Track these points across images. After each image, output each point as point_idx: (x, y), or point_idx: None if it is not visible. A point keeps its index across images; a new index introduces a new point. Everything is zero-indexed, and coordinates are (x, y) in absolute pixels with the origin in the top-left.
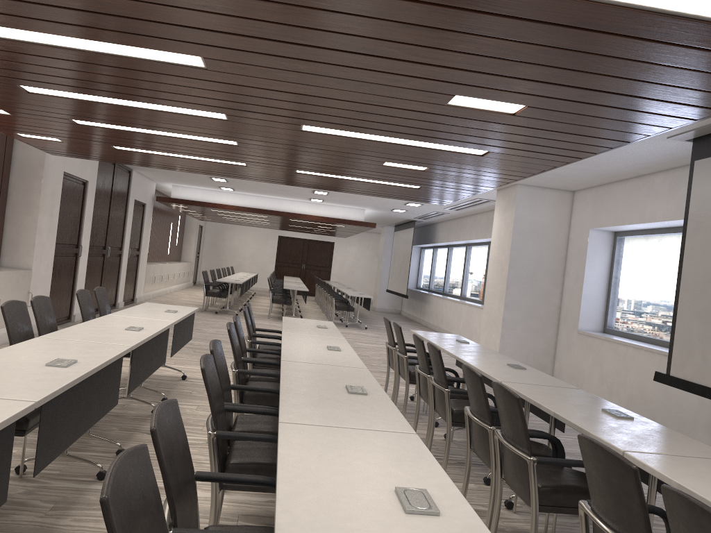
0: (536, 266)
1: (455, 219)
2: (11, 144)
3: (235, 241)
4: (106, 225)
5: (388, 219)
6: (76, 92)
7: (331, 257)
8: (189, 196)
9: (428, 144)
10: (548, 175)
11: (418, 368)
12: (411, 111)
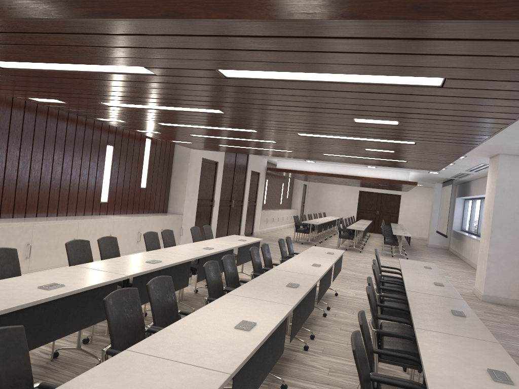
0: (516, 215)
1: (481, 178)
2: (173, 144)
3: (329, 195)
4: (231, 187)
5: (433, 178)
6: (180, 124)
7: (398, 205)
8: (287, 166)
9: (375, 139)
10: (515, 147)
11: None
12: (341, 125)
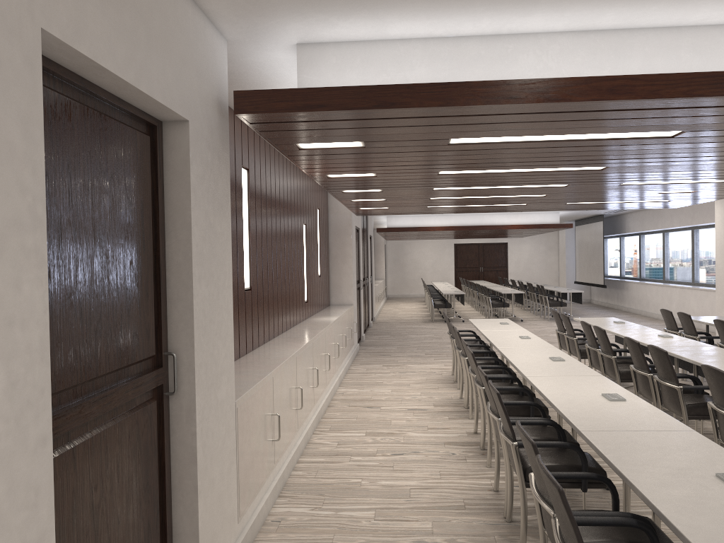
0: None
1: (649, 209)
2: (327, 212)
3: (415, 254)
4: (363, 260)
5: (574, 216)
6: (472, 187)
7: (506, 256)
8: (401, 223)
9: (717, 180)
10: None
11: (722, 344)
12: None
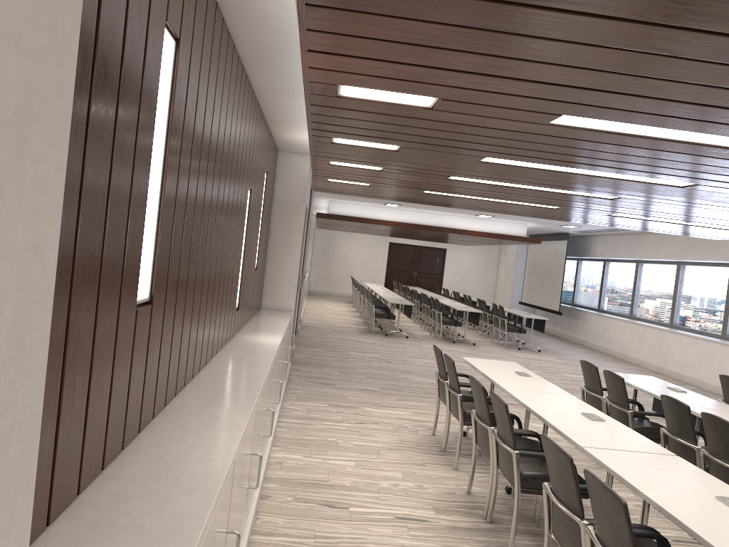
0: None
1: (626, 234)
2: (274, 181)
3: (345, 248)
4: None
5: (535, 231)
6: (550, 164)
7: (443, 264)
8: (347, 211)
9: None
10: None
11: None
12: None
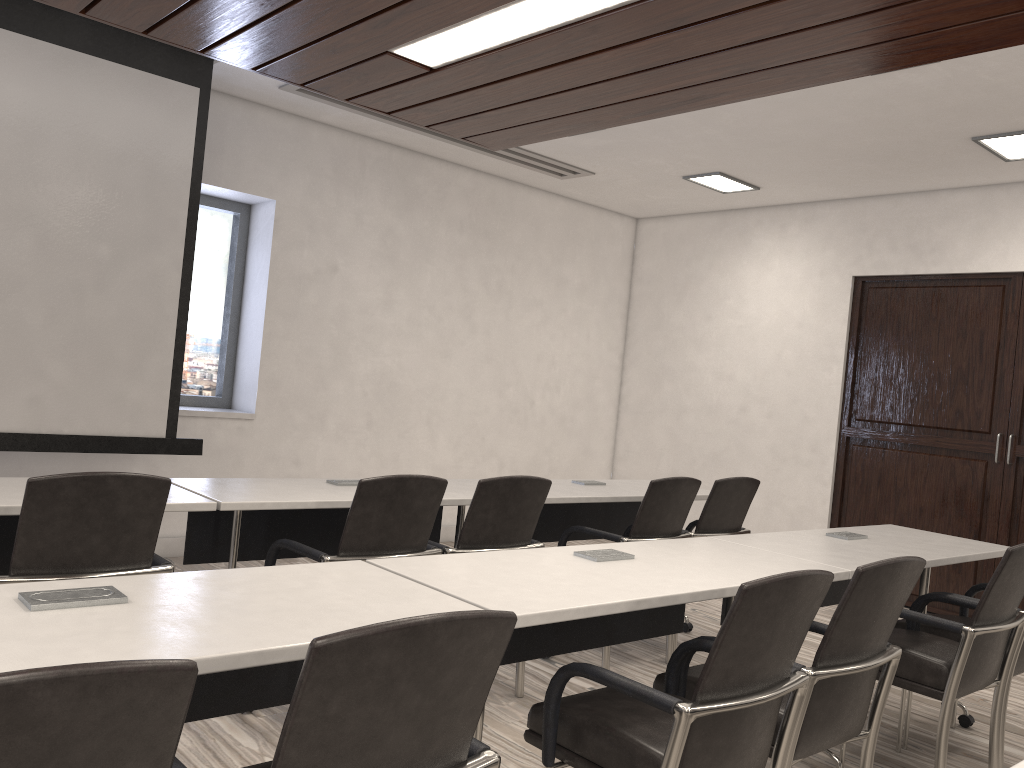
0: None
1: None
2: None
3: None
4: None
5: None
6: None
7: None
8: None
9: None
10: None
11: None
12: None
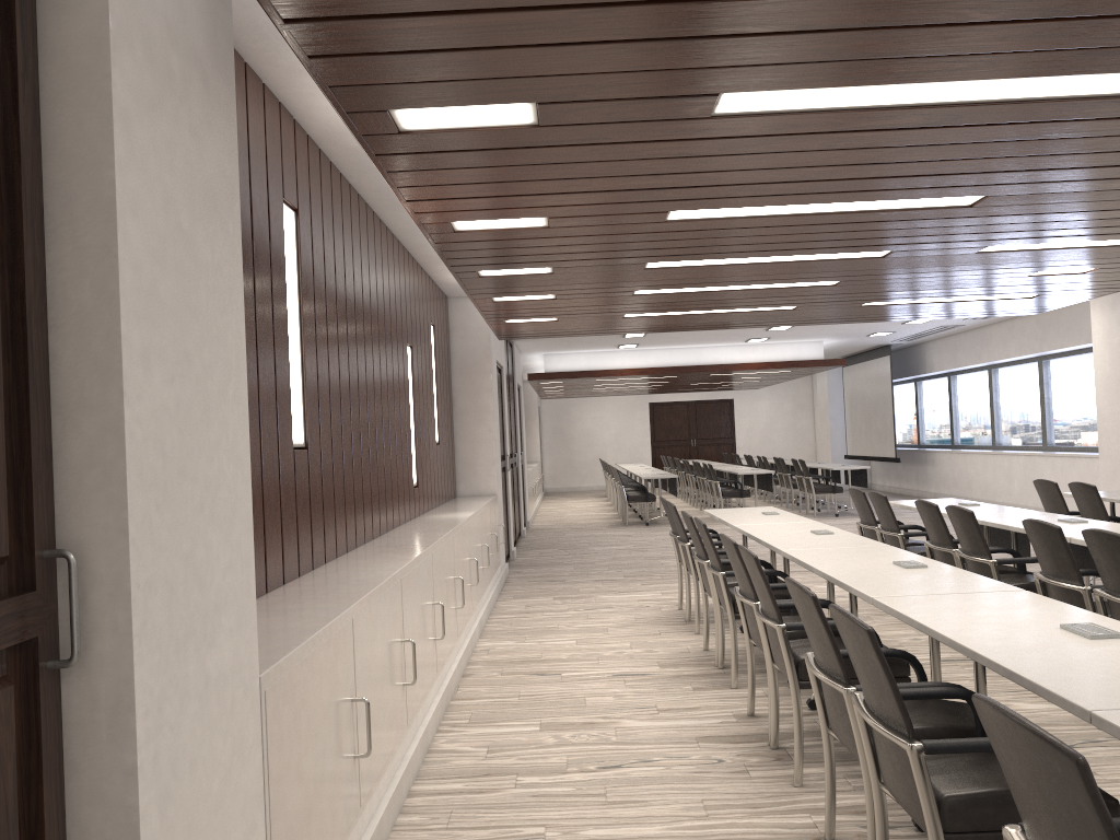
0: None
1: (966, 332)
2: (448, 336)
3: (588, 422)
4: (509, 423)
5: (843, 350)
6: (718, 258)
7: (732, 421)
8: (569, 365)
9: None
10: None
11: None
12: None
